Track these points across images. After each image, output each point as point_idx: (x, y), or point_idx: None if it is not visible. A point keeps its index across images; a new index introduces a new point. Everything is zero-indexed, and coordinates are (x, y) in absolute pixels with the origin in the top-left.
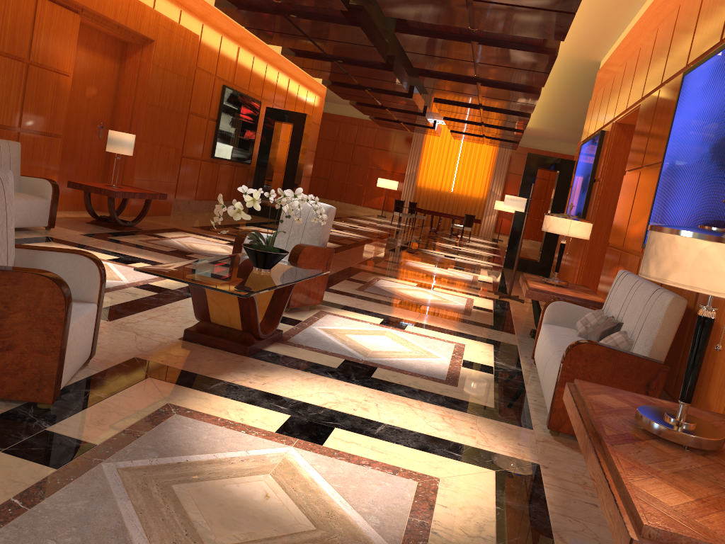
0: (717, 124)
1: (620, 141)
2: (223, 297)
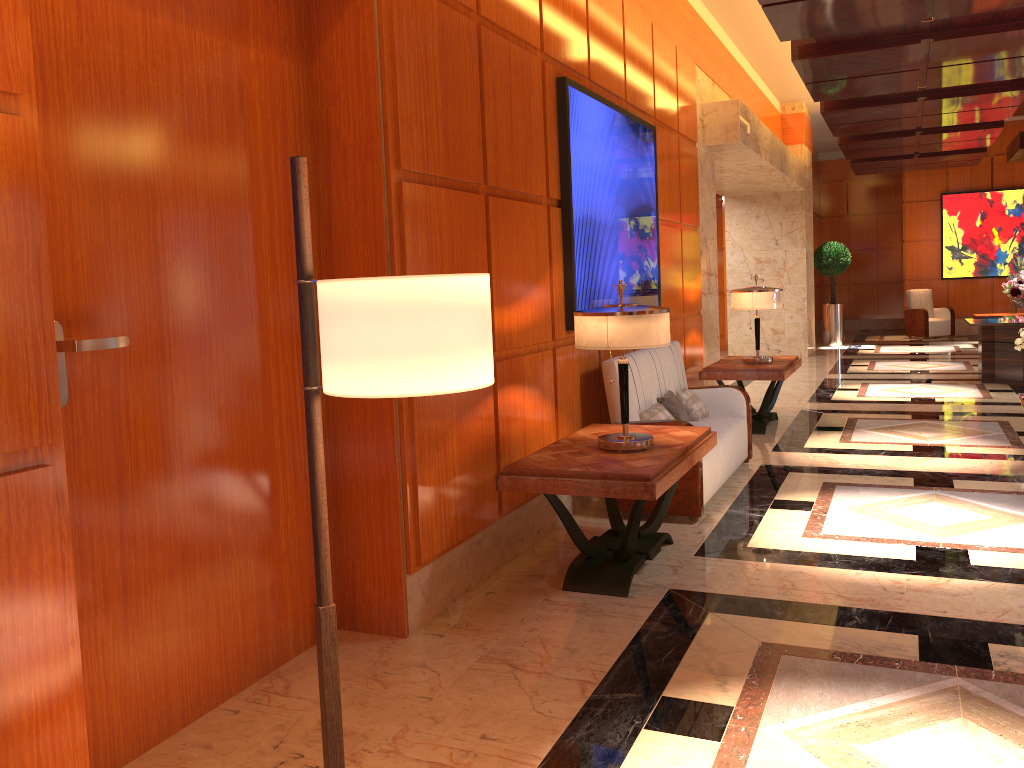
0: (626, 193)
1: None
2: None
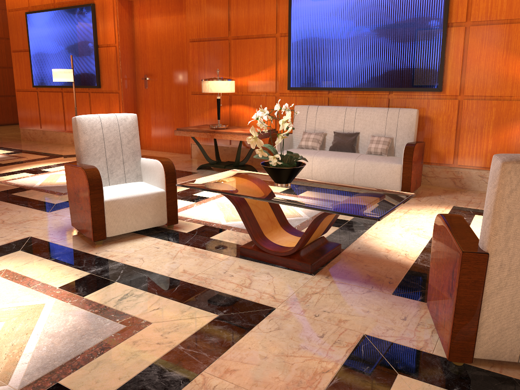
0: (374, 16)
1: (122, 13)
2: (331, 215)
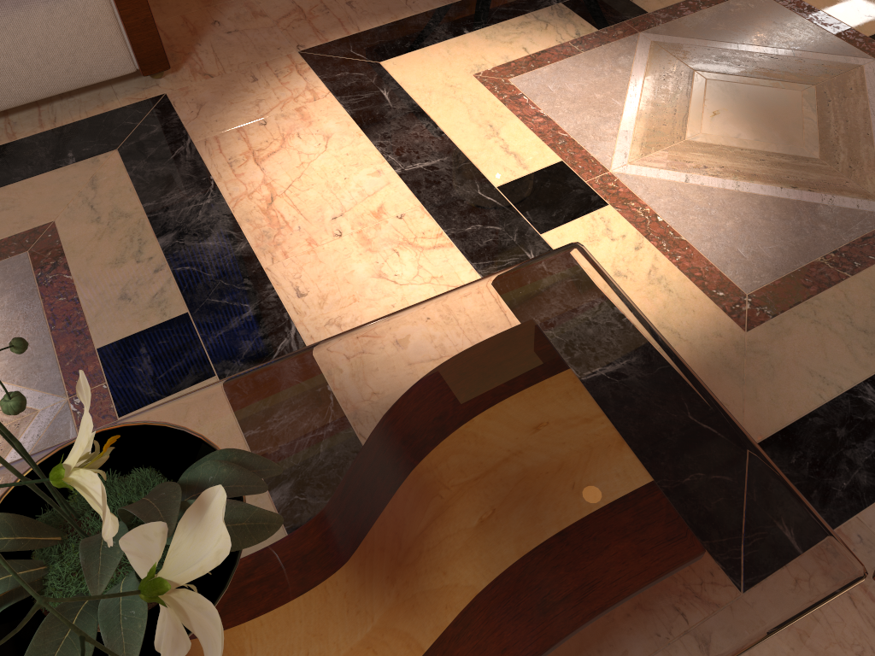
0: None
1: None
2: None
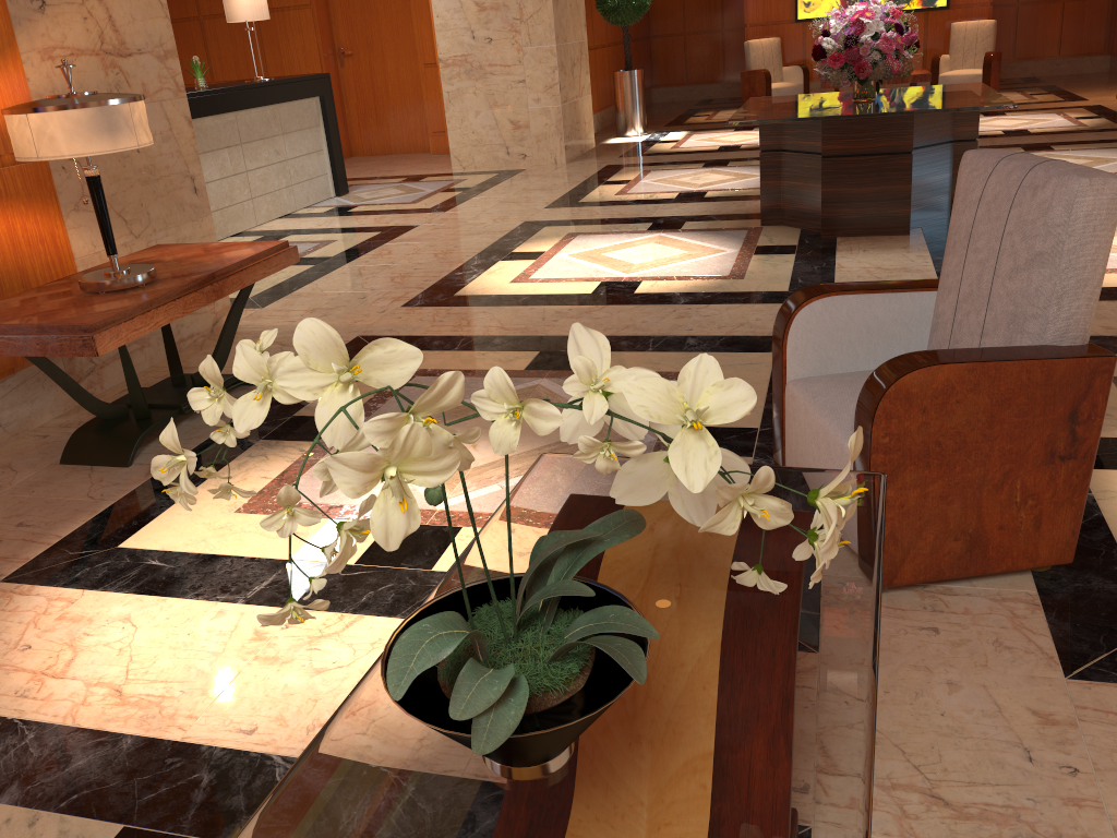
0: None
1: None
2: None
